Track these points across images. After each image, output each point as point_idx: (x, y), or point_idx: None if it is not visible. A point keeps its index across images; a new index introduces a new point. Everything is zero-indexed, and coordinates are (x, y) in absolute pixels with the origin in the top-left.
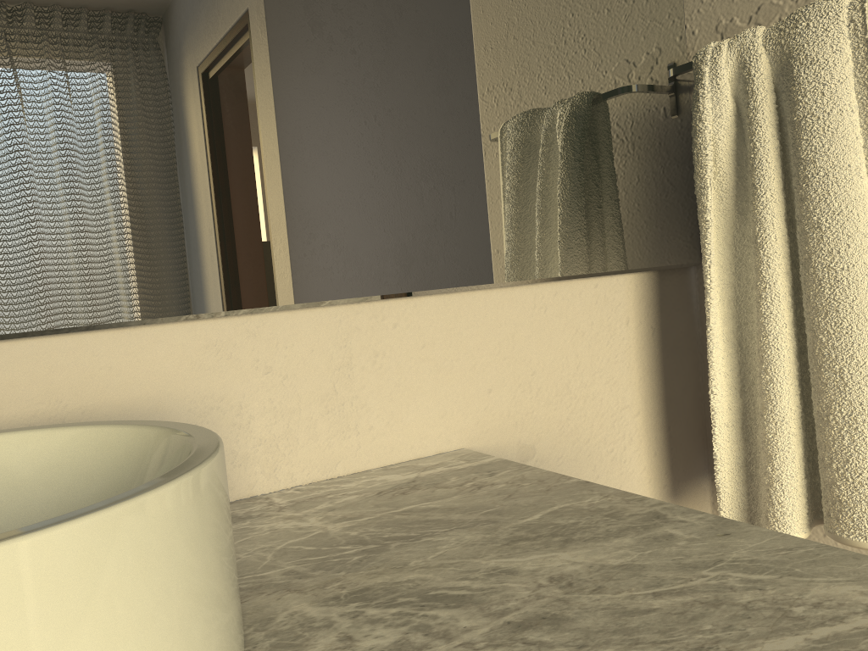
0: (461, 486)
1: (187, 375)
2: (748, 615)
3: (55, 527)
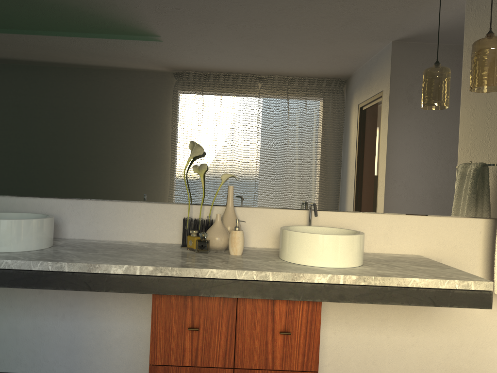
0: (412, 259)
1: (354, 223)
2: (444, 275)
3: (347, 235)
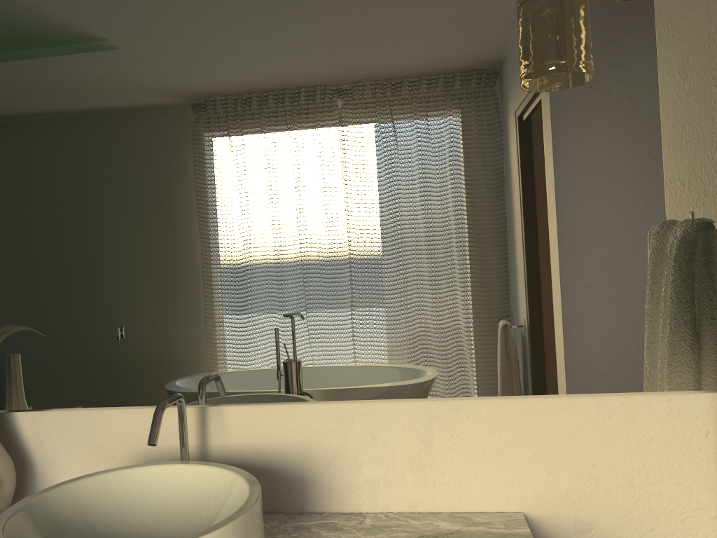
0: None
1: (325, 434)
2: None
3: None
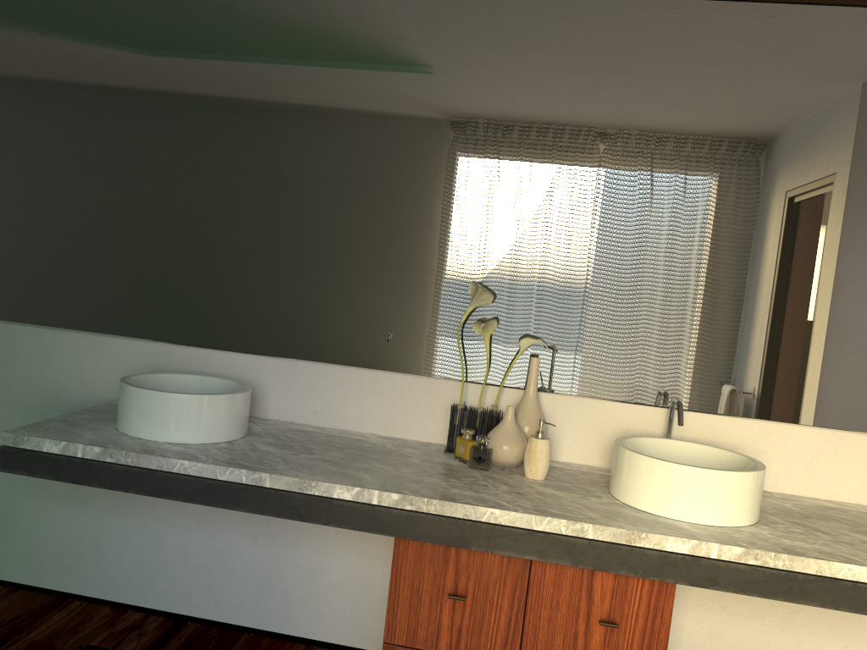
0: (855, 515)
1: (751, 439)
2: None
3: (733, 471)
